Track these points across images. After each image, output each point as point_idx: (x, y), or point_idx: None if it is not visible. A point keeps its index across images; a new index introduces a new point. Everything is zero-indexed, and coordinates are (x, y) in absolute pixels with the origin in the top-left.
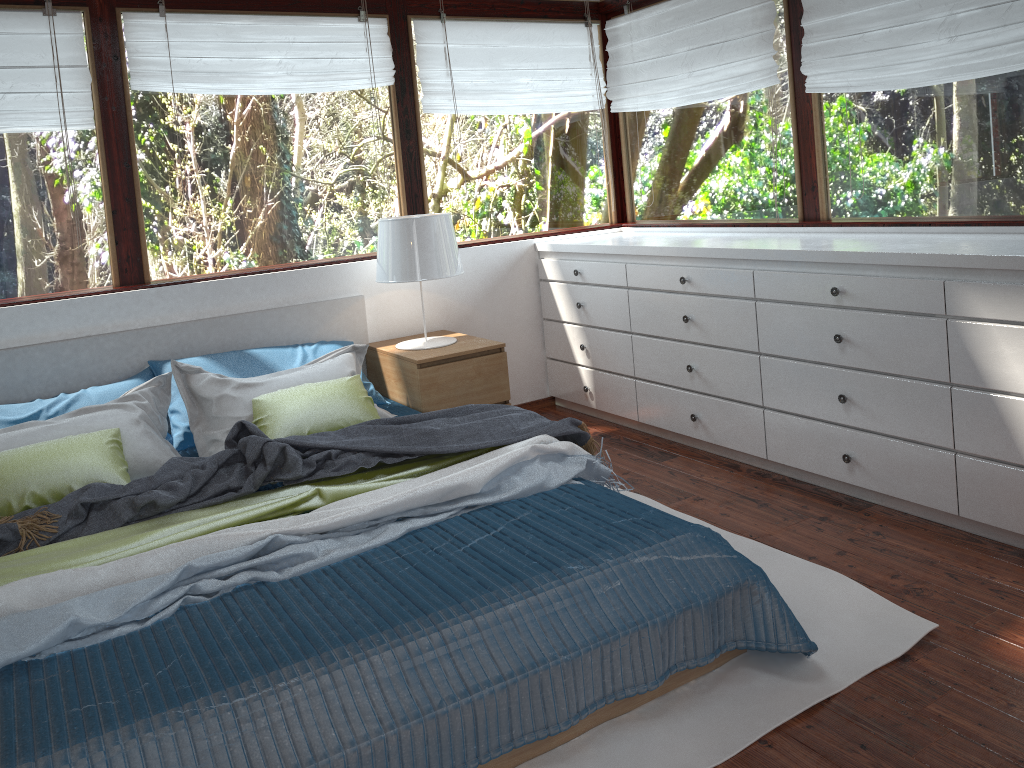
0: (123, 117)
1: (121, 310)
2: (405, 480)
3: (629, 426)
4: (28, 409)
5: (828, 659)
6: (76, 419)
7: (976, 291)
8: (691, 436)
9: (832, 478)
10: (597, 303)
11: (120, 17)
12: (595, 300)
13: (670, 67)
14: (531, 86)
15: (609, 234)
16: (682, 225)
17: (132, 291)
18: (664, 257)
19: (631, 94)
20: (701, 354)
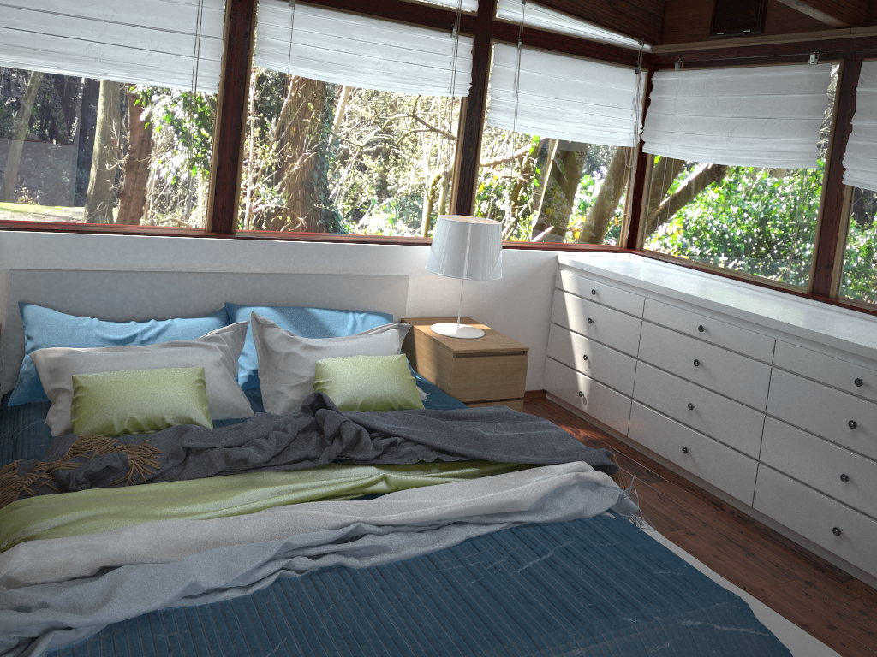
0: (242, 87)
1: (210, 254)
2: (458, 480)
3: (616, 437)
4: (126, 330)
5: None
6: (168, 351)
7: None
8: (678, 464)
9: (816, 543)
10: (608, 323)
11: (257, 1)
12: (607, 320)
13: (710, 127)
14: (580, 117)
15: (621, 259)
16: (691, 267)
17: (222, 239)
18: (685, 302)
19: (666, 141)
20: (705, 397)
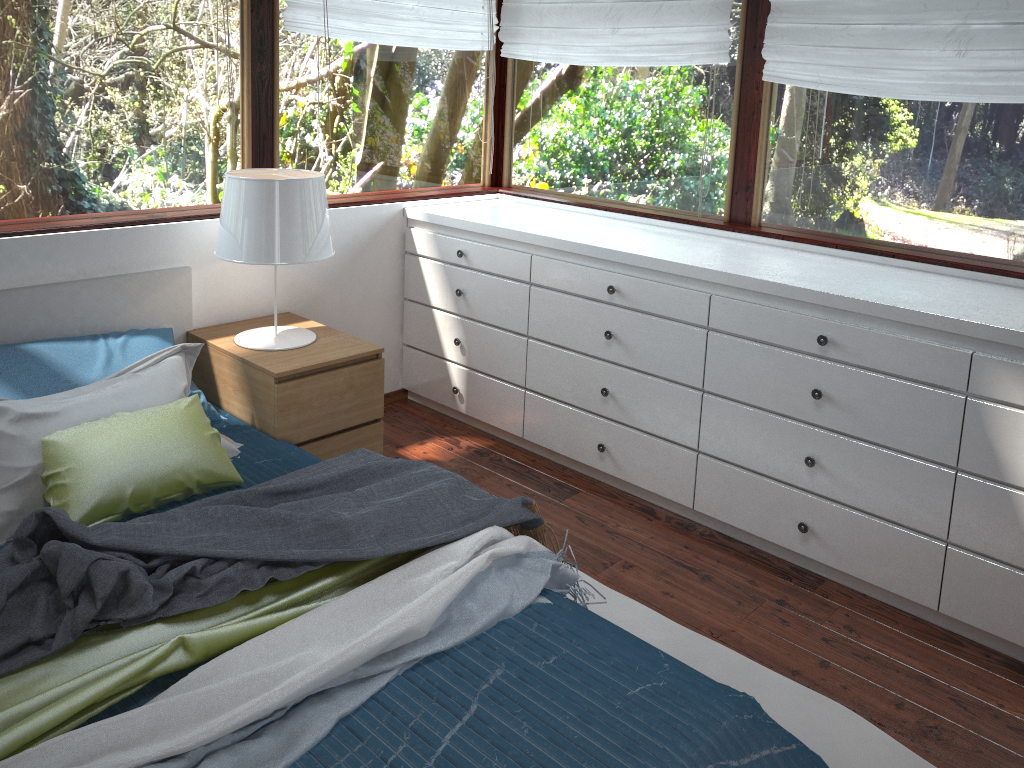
0: None
1: None
2: (309, 607)
3: (507, 439)
4: None
5: None
6: None
7: (1014, 372)
8: (593, 466)
9: (778, 544)
10: (484, 294)
11: None
12: (482, 290)
13: (589, 17)
14: (417, 13)
15: (487, 202)
16: (578, 204)
17: None
18: (586, 256)
19: (532, 40)
20: (622, 378)
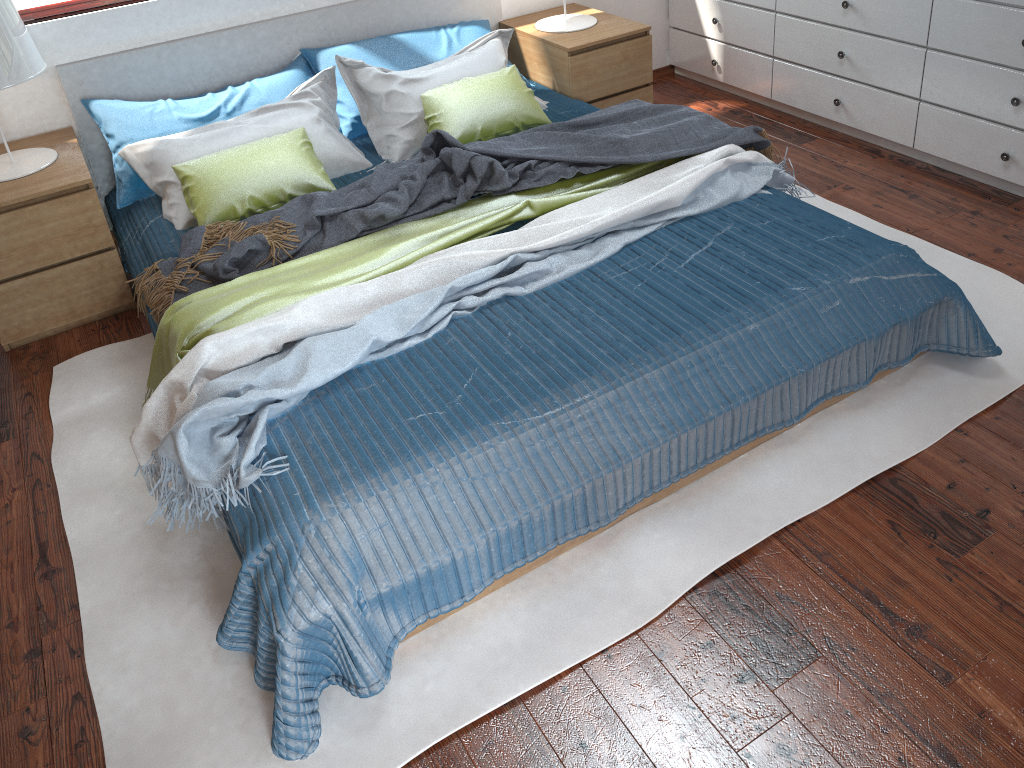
0: None
1: None
2: (603, 190)
3: (758, 102)
4: (206, 106)
5: (1004, 357)
6: (261, 119)
7: None
8: (830, 119)
9: (983, 172)
10: None
11: None
12: None
13: None
14: None
15: None
16: None
17: None
18: None
19: None
20: (856, 42)
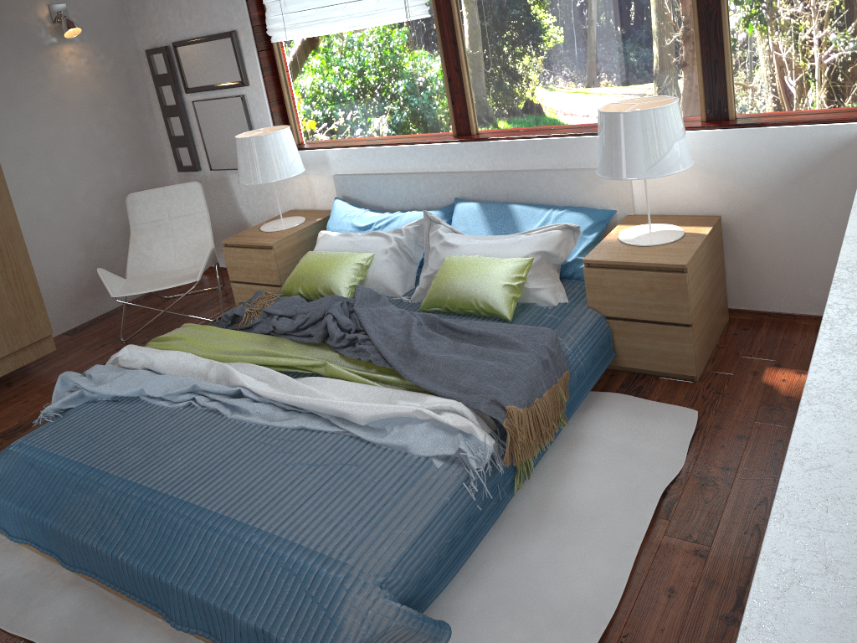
0: (449, 4)
1: (444, 157)
2: (372, 383)
3: None
4: (371, 220)
5: None
6: (362, 239)
7: None
8: None
9: None
10: None
11: None
12: None
13: None
14: None
15: None
16: None
17: (449, 144)
18: None
19: None
20: None
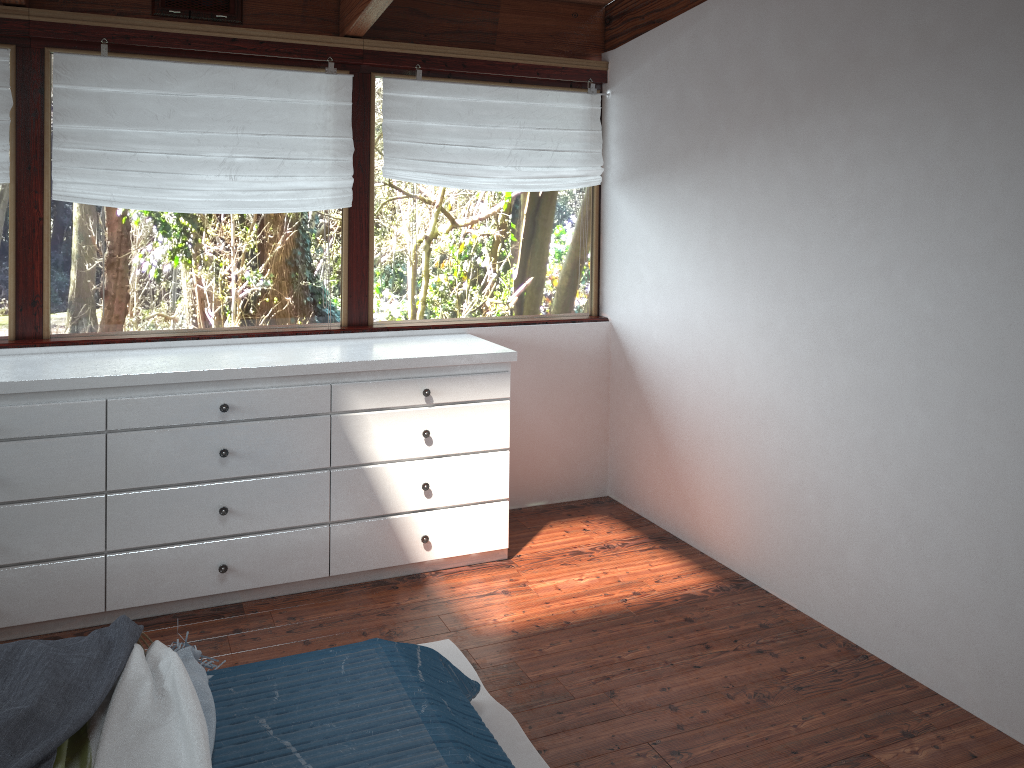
0: None
1: None
2: None
3: None
4: None
5: None
6: None
7: (357, 389)
8: None
9: (199, 596)
10: None
11: None
12: None
13: None
14: None
15: None
16: None
17: None
18: None
19: None
20: None
